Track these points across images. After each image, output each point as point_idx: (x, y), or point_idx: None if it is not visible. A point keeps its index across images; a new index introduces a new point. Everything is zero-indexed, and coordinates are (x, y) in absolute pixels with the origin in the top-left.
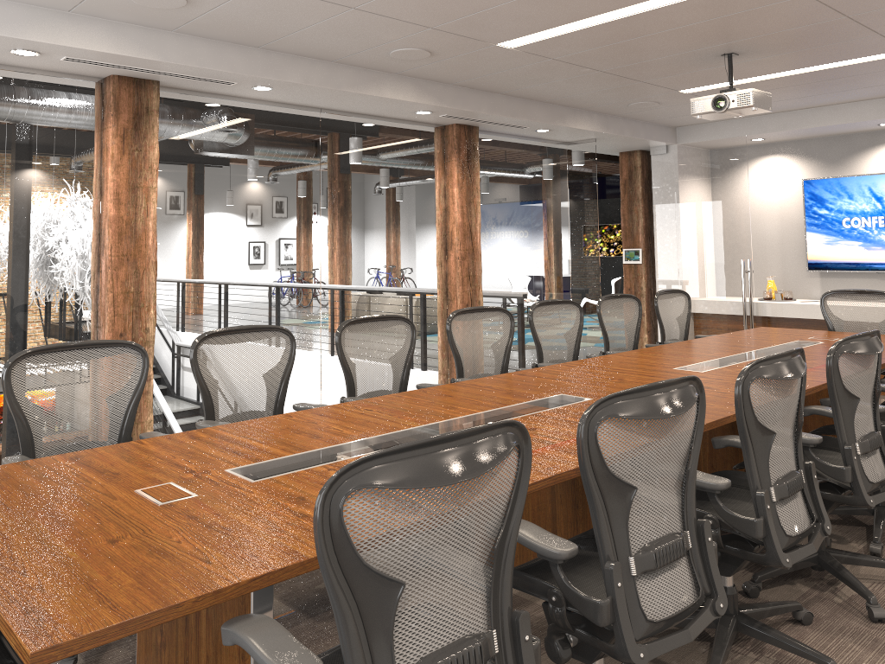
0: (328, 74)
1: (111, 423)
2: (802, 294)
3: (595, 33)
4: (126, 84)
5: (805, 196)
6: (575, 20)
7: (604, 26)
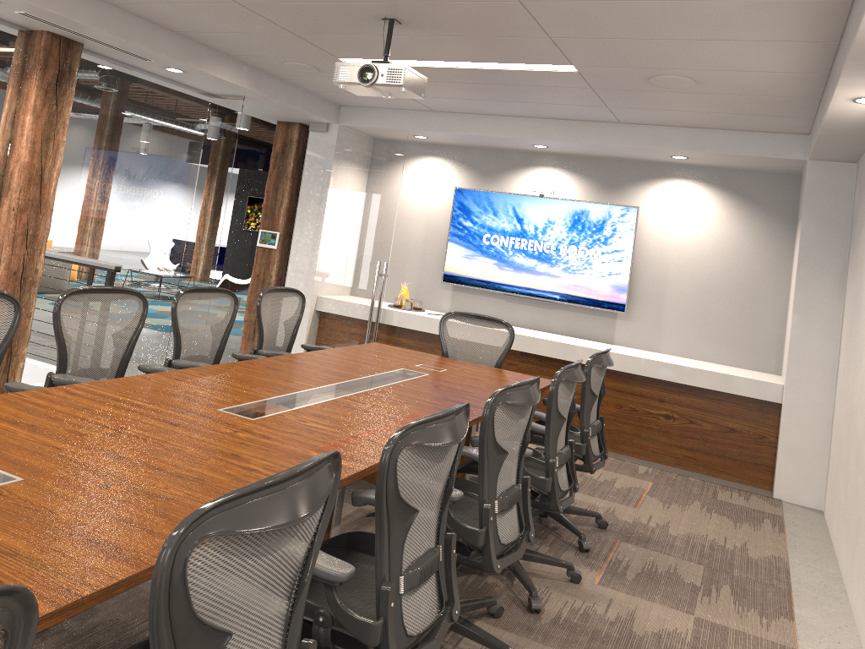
0: None
1: None
2: (433, 305)
3: None
4: None
5: (455, 205)
6: None
7: None
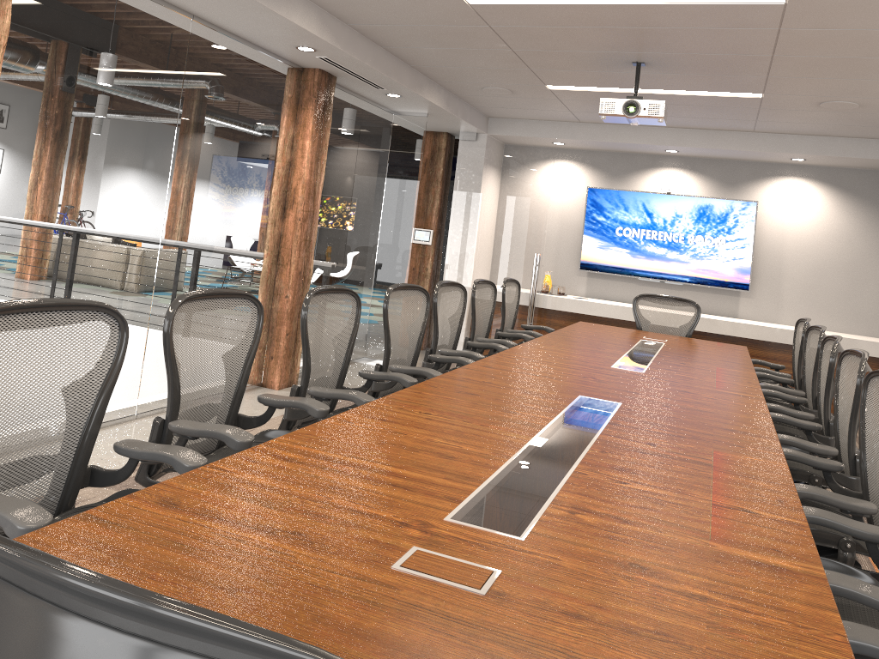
0: None
1: (71, 427)
2: (569, 290)
3: (568, 12)
4: None
5: (588, 202)
6: None
7: (586, 7)
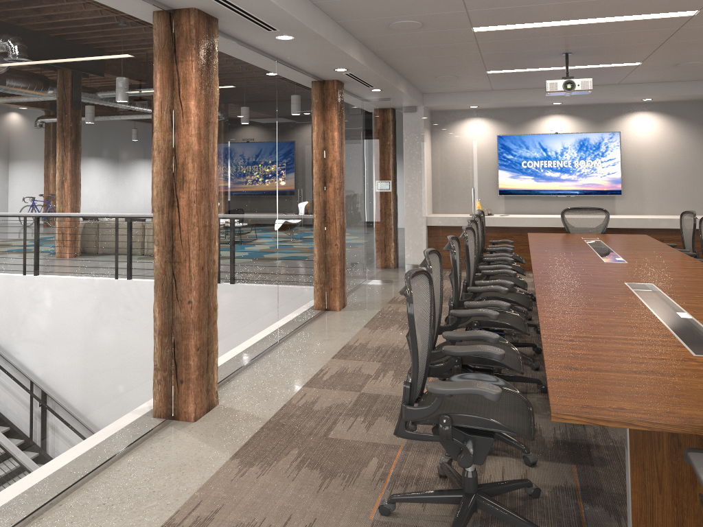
0: (334, 32)
1: (425, 343)
2: (492, 211)
3: (541, 30)
4: (202, 19)
5: (498, 146)
6: (553, 21)
7: (556, 27)
